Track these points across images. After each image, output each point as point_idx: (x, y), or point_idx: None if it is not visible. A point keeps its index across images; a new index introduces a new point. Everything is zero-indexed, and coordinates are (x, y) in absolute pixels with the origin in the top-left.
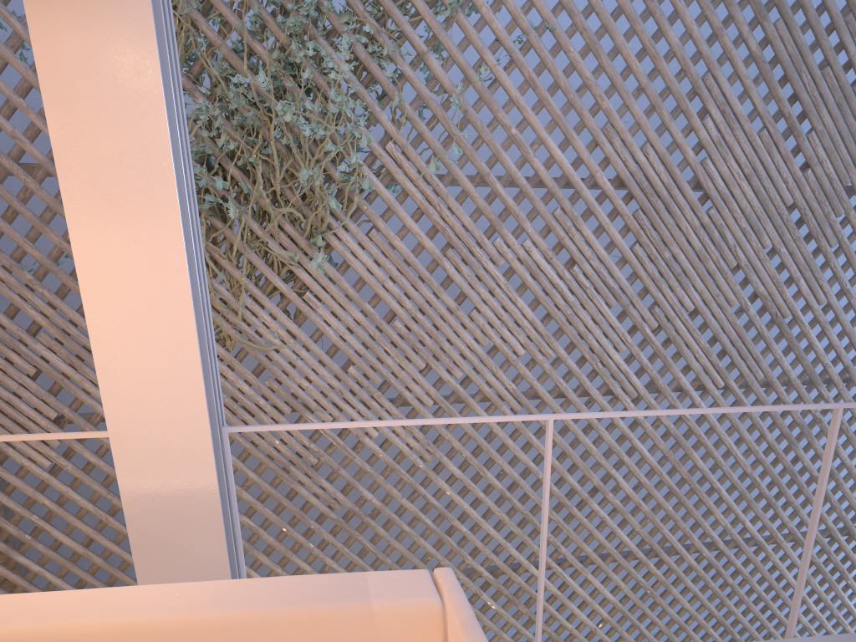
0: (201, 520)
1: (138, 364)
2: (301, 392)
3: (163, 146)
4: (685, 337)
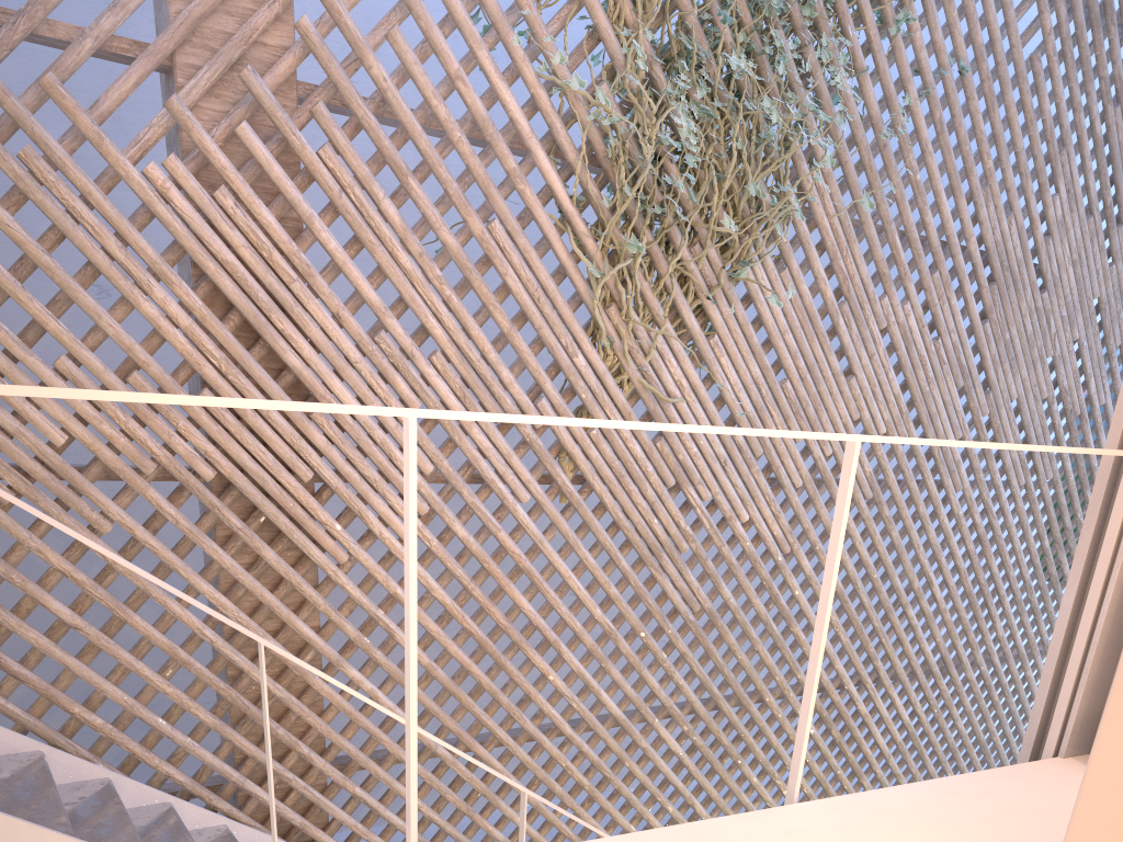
0: None
1: None
2: (688, 459)
3: None
4: (1006, 427)
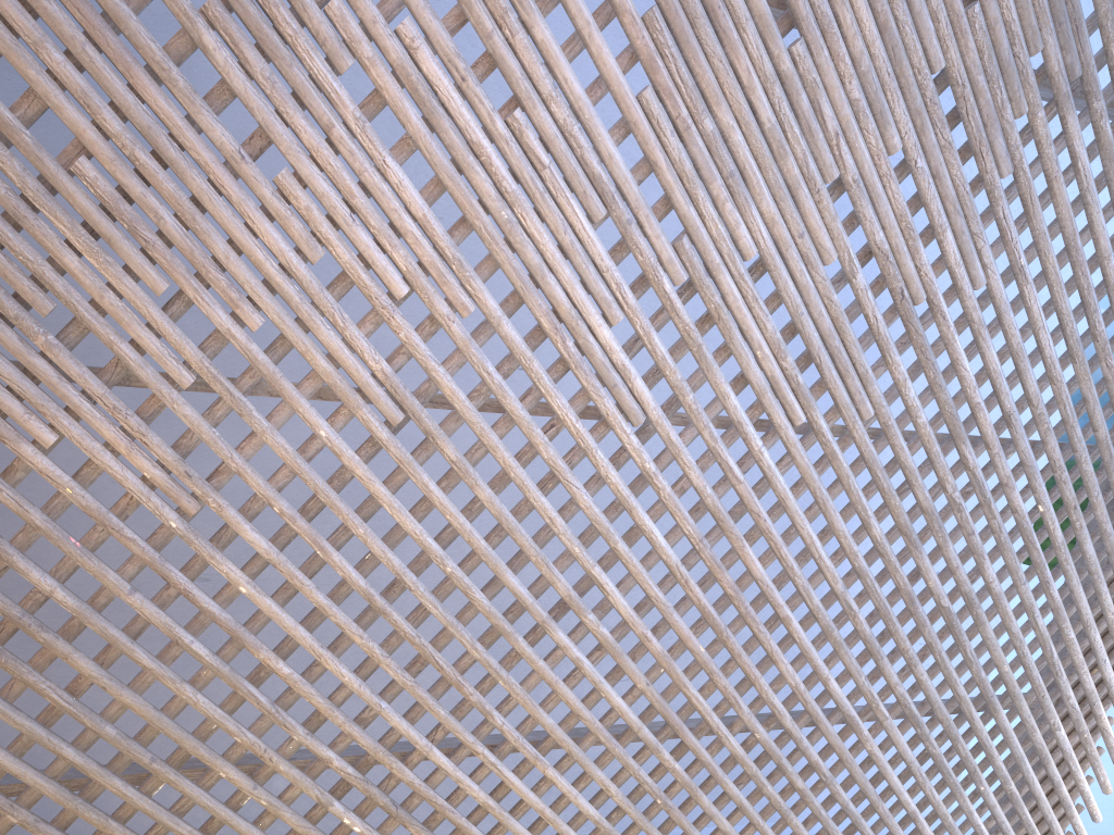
0: None
1: None
2: None
3: None
4: (740, 312)
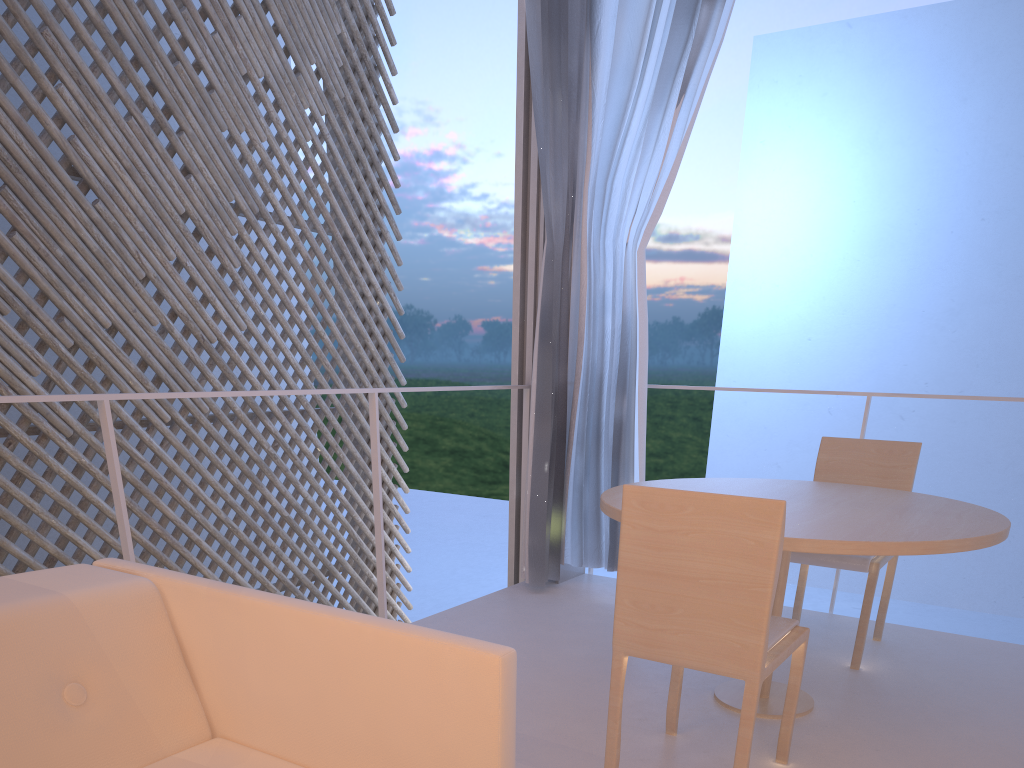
0: None
1: None
2: None
3: None
4: (112, 359)
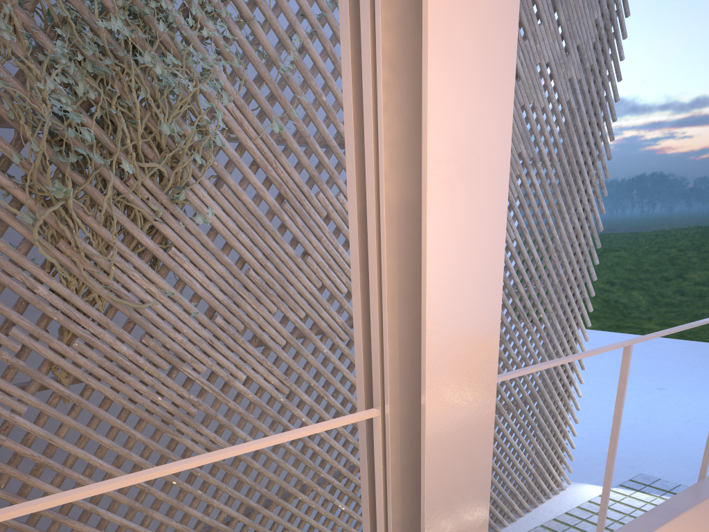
0: (477, 484)
1: (458, 338)
2: (176, 346)
3: (508, 108)
4: None
